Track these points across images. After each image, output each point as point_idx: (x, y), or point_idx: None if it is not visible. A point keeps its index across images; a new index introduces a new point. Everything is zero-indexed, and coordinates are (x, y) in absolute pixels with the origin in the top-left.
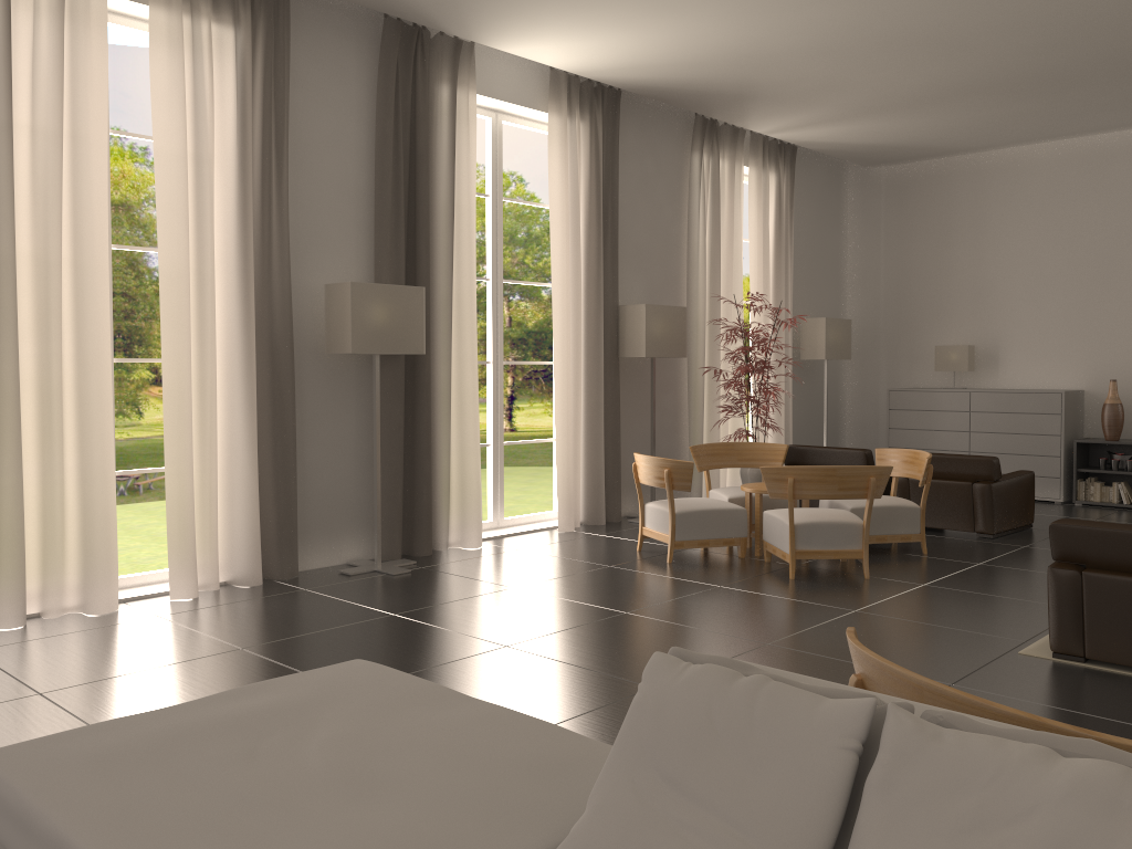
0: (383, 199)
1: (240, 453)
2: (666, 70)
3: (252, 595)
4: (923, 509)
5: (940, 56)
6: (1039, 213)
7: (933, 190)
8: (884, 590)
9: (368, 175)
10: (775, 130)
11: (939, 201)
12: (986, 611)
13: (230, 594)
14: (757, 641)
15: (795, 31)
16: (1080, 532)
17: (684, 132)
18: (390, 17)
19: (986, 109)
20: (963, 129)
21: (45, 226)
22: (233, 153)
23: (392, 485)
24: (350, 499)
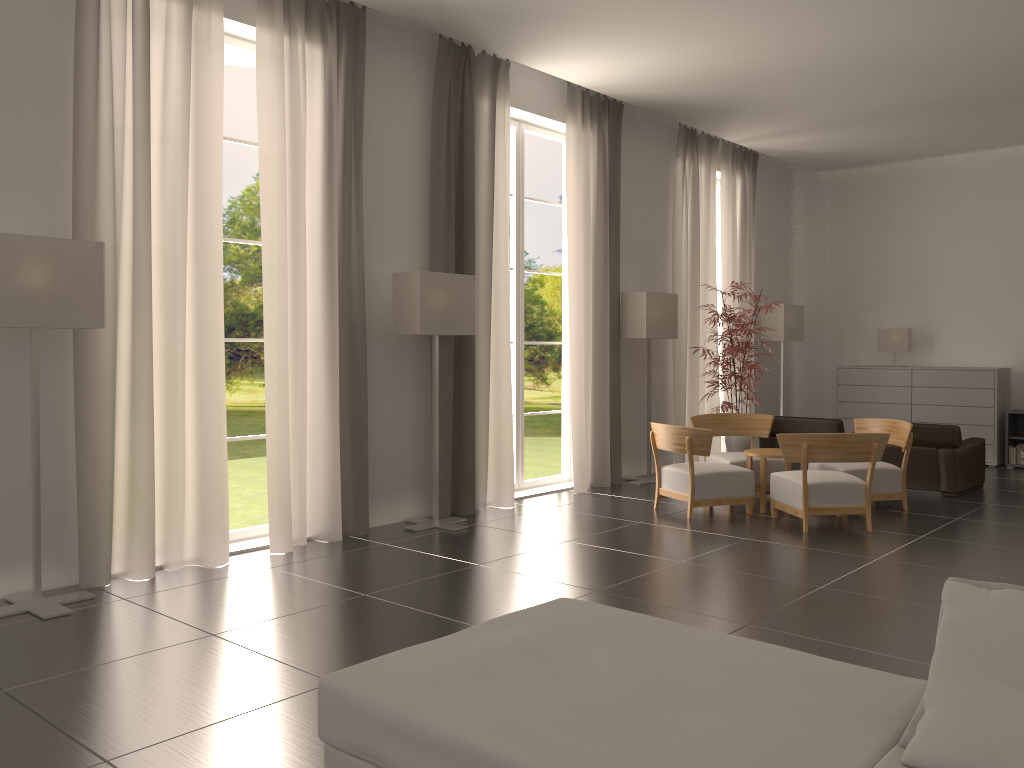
0: (437, 198)
1: (325, 423)
2: (670, 87)
3: (340, 549)
4: (904, 471)
5: (910, 78)
6: (969, 214)
7: (873, 193)
8: (892, 541)
9: (423, 176)
10: (745, 140)
11: (878, 202)
12: (990, 558)
13: (319, 548)
14: (811, 585)
15: (794, 55)
16: None
17: (669, 140)
18: (444, 38)
19: (934, 124)
20: (908, 140)
21: (174, 220)
22: (320, 156)
23: (444, 451)
24: (408, 463)
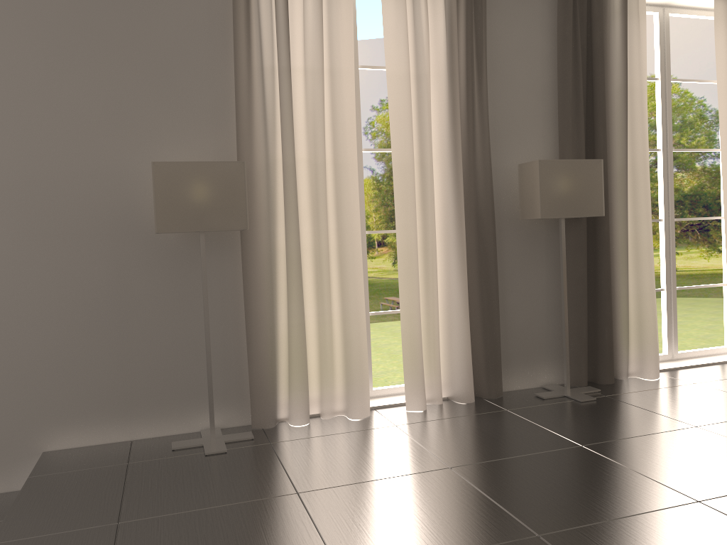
0: (564, 91)
1: (455, 300)
2: None
3: (465, 411)
4: None
5: None
6: None
7: None
8: None
9: (552, 73)
10: None
11: None
12: None
13: (449, 409)
14: None
15: None
16: None
17: None
18: None
19: None
20: None
21: (314, 138)
22: (444, 69)
23: (578, 325)
24: (543, 335)
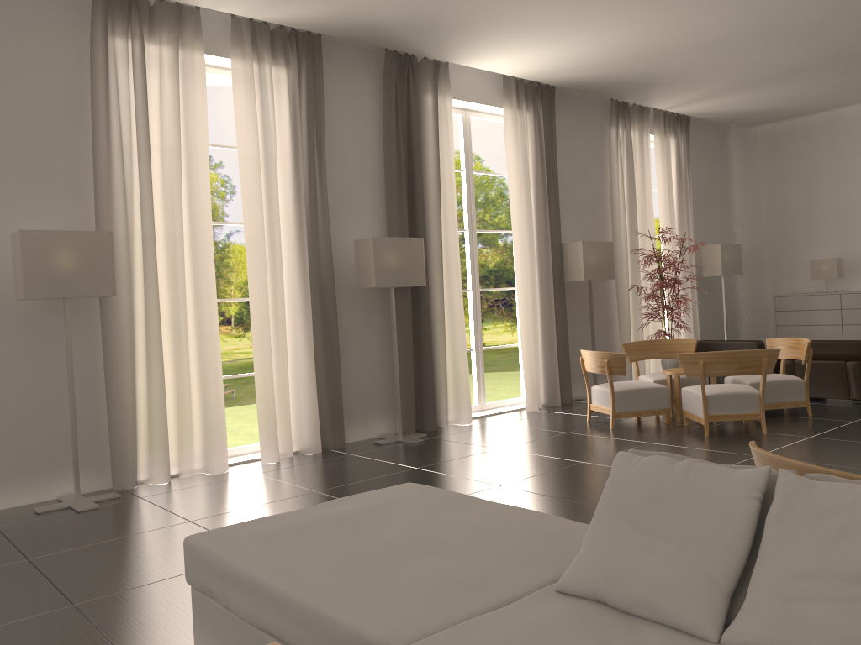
0: (390, 178)
1: (303, 360)
2: (588, 69)
3: (316, 459)
4: (806, 382)
5: (797, 41)
6: None
7: (800, 141)
8: (779, 442)
9: (379, 161)
10: (672, 106)
11: (805, 149)
12: (860, 453)
13: (301, 458)
14: None
15: (684, 33)
16: None
17: (603, 113)
18: (389, 50)
19: (838, 77)
20: (821, 93)
21: (172, 211)
22: (289, 153)
23: (407, 380)
24: (378, 391)
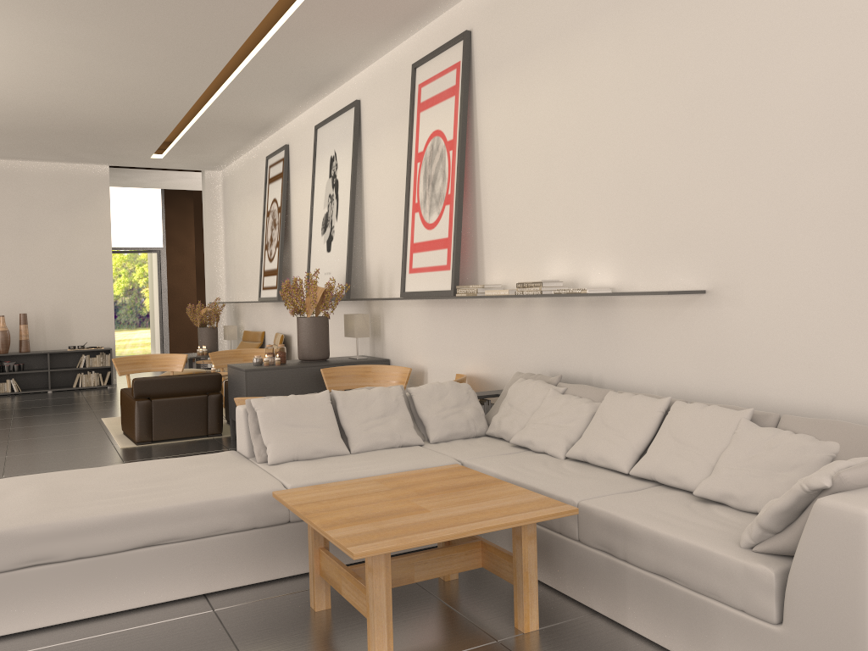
0: None
1: None
2: None
3: None
4: None
5: None
6: None
7: None
8: None
9: None
10: None
11: None
12: (69, 441)
13: None
14: None
15: None
16: (149, 382)
17: None
18: None
19: None
20: None
21: None
22: None
23: None
24: None
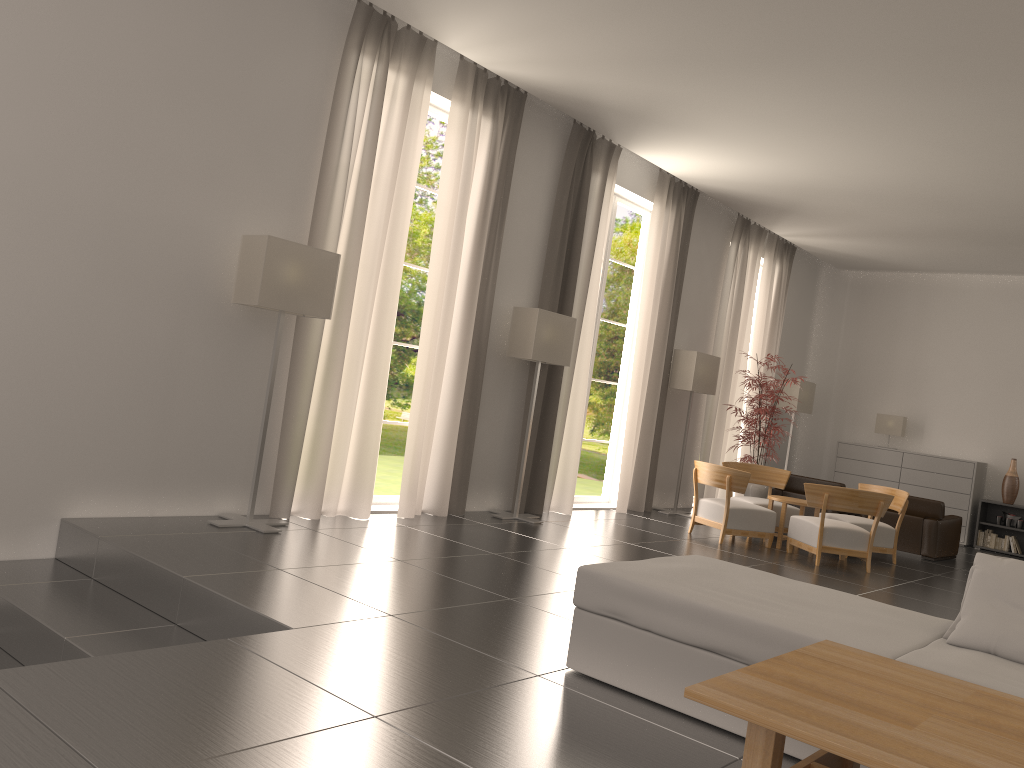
0: (552, 250)
1: (449, 419)
2: (744, 186)
3: (450, 522)
4: (897, 531)
5: (941, 211)
6: (968, 326)
7: (888, 295)
8: (887, 581)
9: (544, 231)
10: (790, 235)
11: (891, 304)
12: None
13: (433, 519)
14: None
15: (854, 180)
16: None
17: (727, 226)
18: (577, 123)
19: (951, 247)
20: (926, 257)
21: (376, 242)
22: (477, 206)
23: (527, 458)
24: (497, 464)
